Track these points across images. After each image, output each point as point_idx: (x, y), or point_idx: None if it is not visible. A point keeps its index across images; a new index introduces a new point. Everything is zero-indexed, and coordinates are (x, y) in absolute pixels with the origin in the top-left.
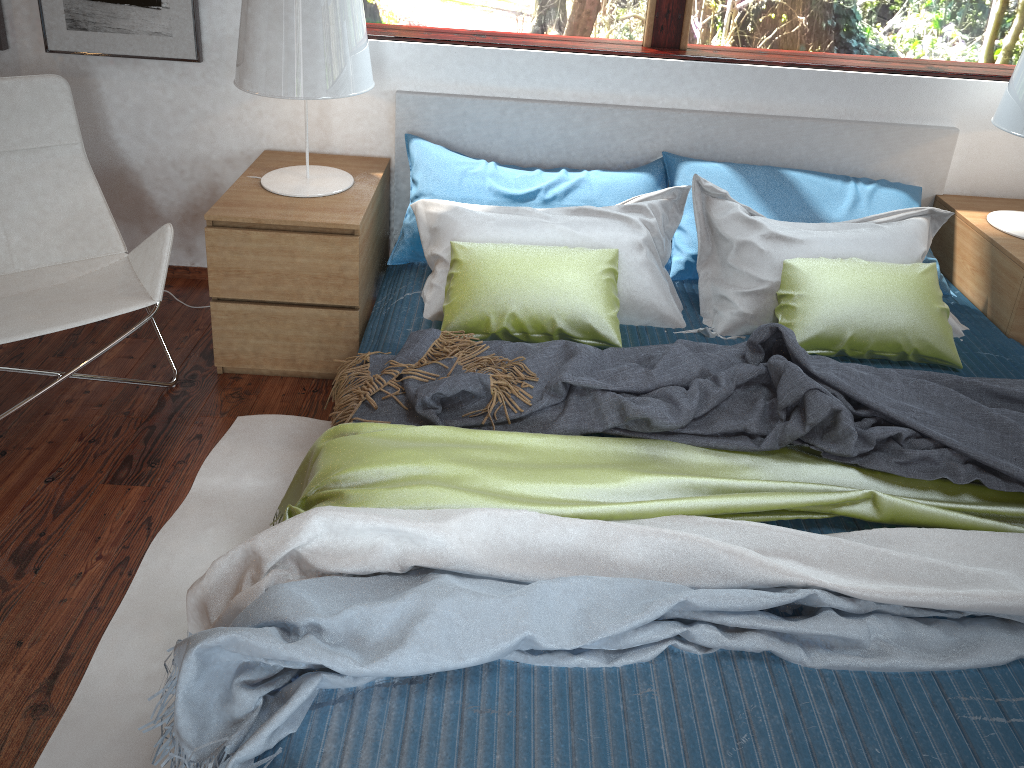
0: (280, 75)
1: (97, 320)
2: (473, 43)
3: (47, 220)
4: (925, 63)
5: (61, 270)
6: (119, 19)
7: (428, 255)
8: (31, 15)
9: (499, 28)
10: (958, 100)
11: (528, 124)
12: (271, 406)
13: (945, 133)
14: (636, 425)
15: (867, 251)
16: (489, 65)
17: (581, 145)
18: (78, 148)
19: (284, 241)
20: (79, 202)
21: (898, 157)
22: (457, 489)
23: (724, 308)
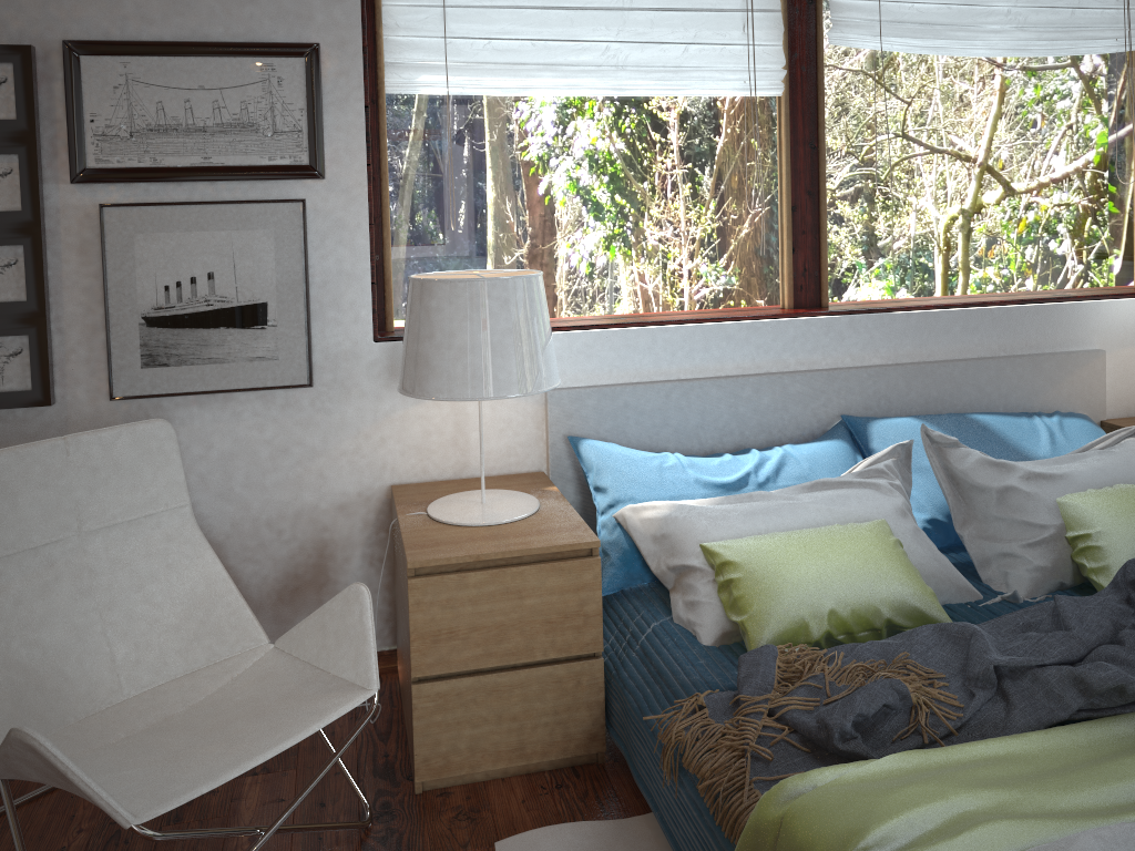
0: (481, 372)
1: (313, 731)
2: (623, 324)
3: (160, 615)
4: (1045, 292)
5: (188, 683)
6: (212, 346)
7: (662, 570)
8: (90, 356)
9: (636, 307)
10: (1094, 321)
11: (695, 406)
12: (519, 820)
13: (1094, 355)
14: (1103, 699)
15: (1123, 475)
16: (644, 346)
17: (754, 421)
18: (187, 511)
19: (509, 579)
20: (198, 583)
21: (1059, 386)
22: (1025, 817)
23: (1015, 566)
